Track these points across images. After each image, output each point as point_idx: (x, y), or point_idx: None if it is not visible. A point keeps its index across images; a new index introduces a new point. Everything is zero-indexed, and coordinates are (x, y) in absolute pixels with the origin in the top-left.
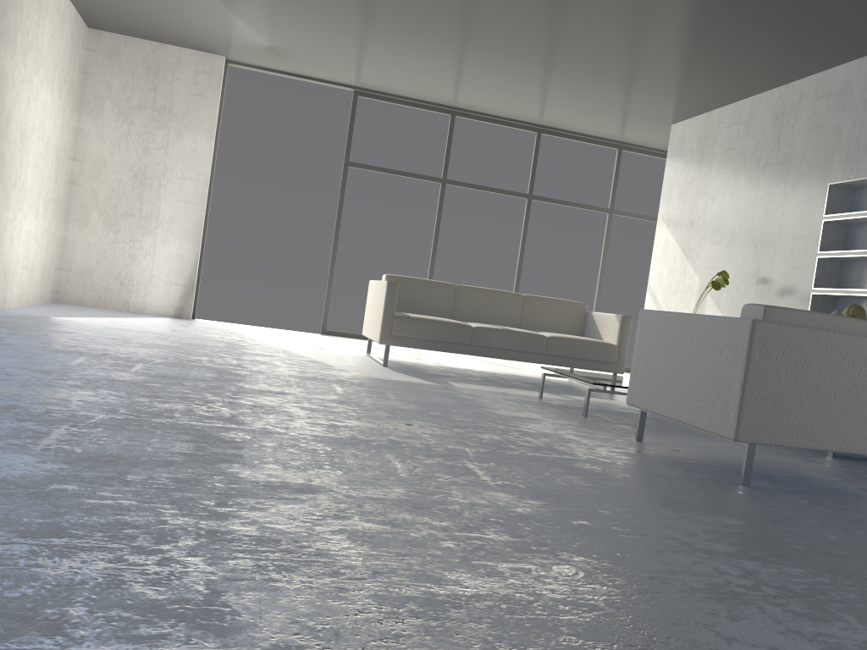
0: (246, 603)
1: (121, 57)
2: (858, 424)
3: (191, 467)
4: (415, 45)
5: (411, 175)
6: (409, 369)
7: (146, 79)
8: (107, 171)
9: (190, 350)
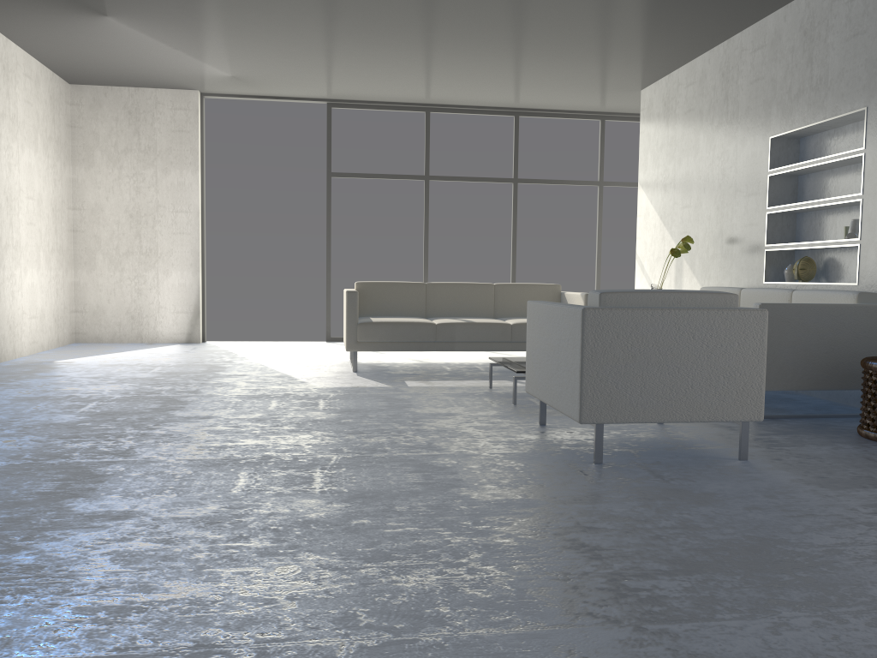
0: None
1: (103, 106)
2: (708, 393)
3: (35, 506)
4: (360, 56)
5: (394, 177)
6: (379, 371)
7: (129, 123)
8: (105, 215)
9: (162, 380)
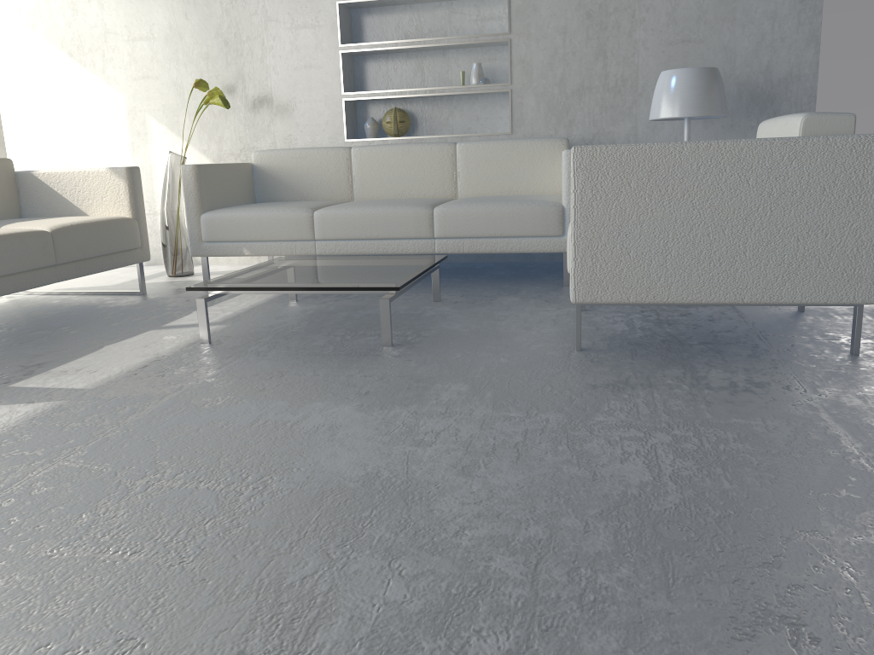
0: None
1: None
2: None
3: None
4: None
5: None
6: None
7: None
8: None
9: None
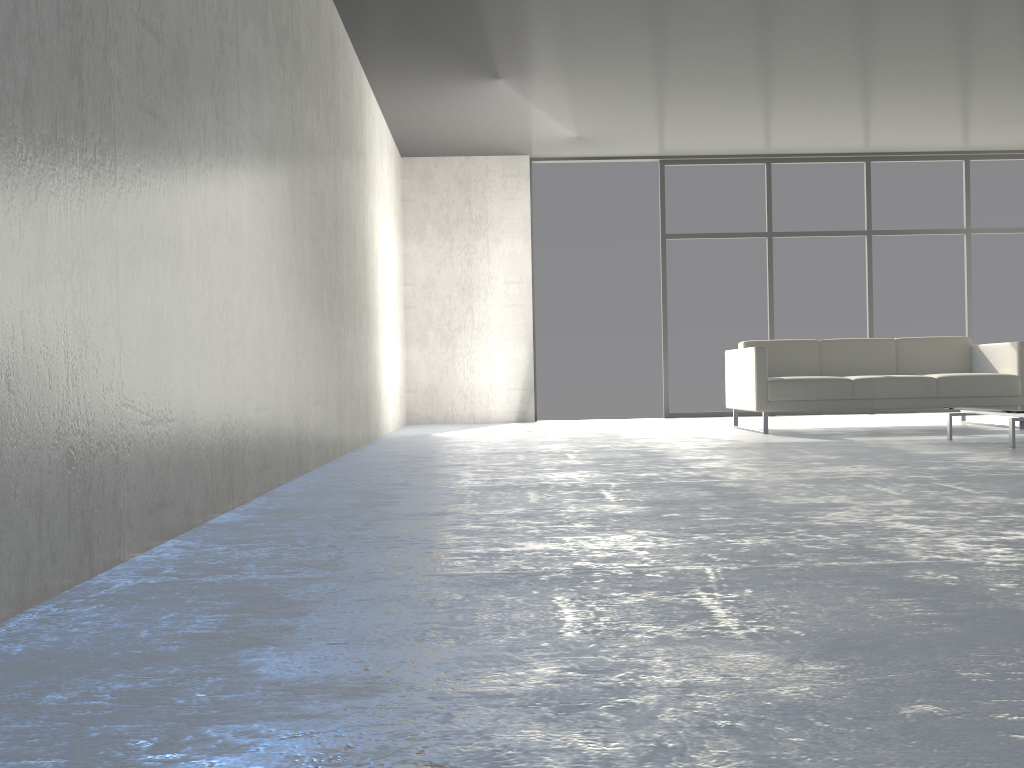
0: (884, 547)
1: (434, 178)
2: None
3: (732, 501)
4: (732, 103)
5: (733, 235)
6: (791, 433)
7: (460, 193)
8: (436, 289)
9: (584, 442)
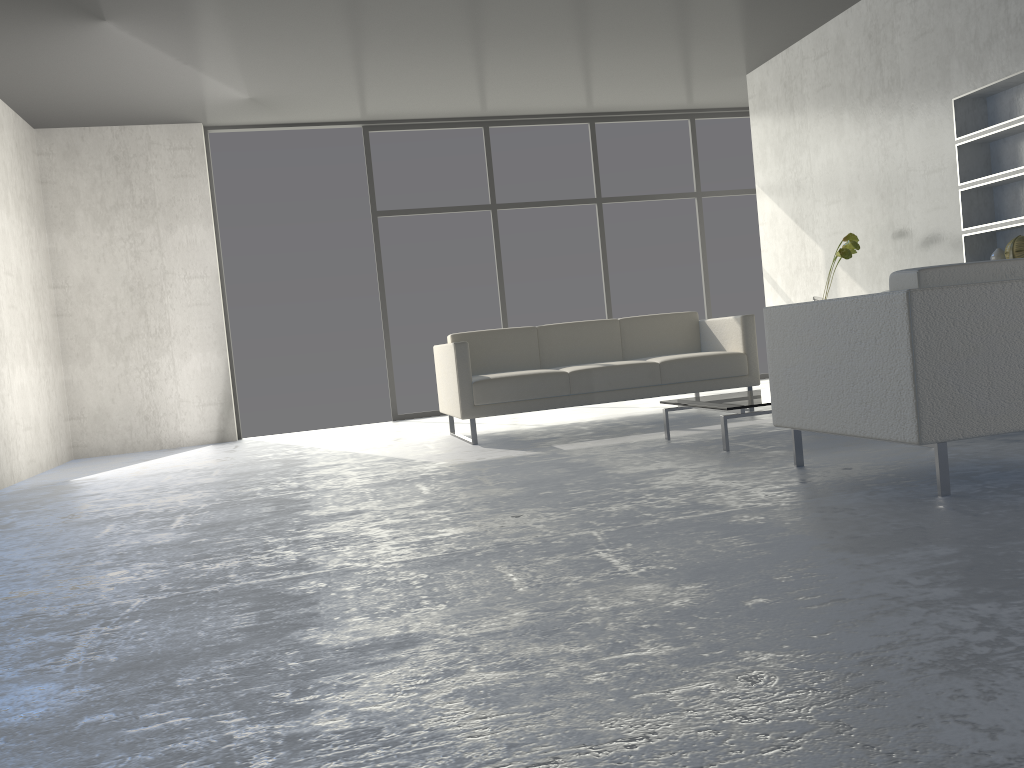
0: None
1: (81, 153)
2: None
3: (256, 647)
4: (420, 55)
5: (454, 209)
6: (504, 441)
7: (117, 172)
8: (97, 291)
9: (240, 482)
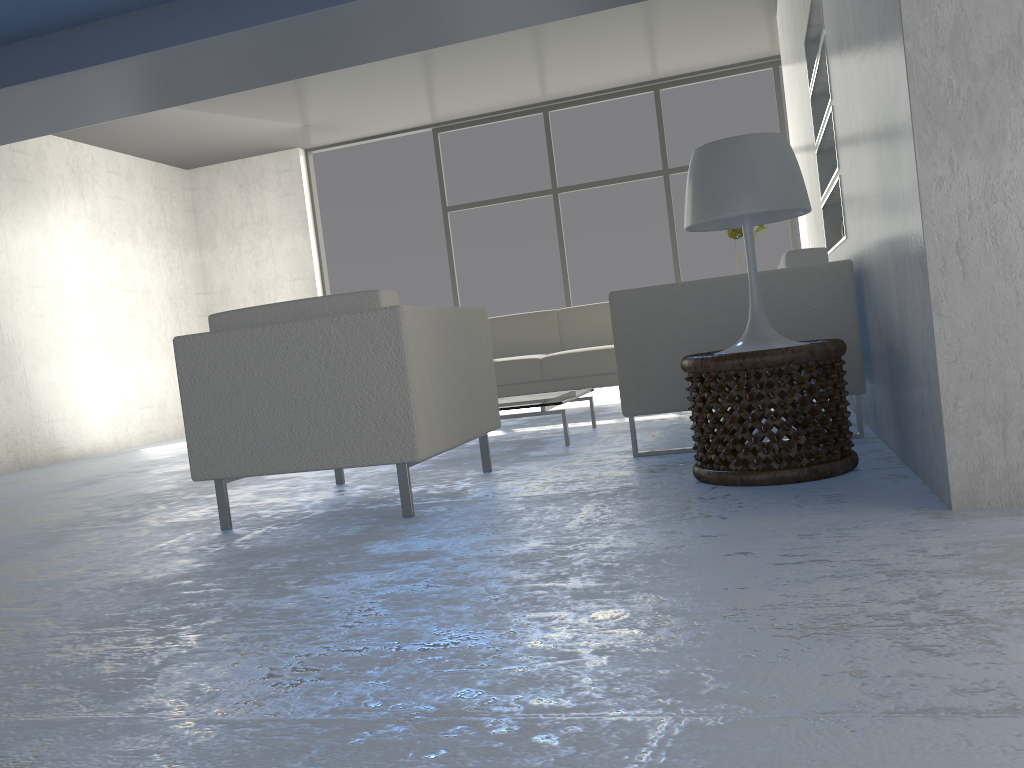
0: None
1: (217, 185)
2: (338, 429)
3: None
4: (385, 71)
5: (516, 197)
6: None
7: (241, 197)
8: (232, 295)
9: (158, 461)
